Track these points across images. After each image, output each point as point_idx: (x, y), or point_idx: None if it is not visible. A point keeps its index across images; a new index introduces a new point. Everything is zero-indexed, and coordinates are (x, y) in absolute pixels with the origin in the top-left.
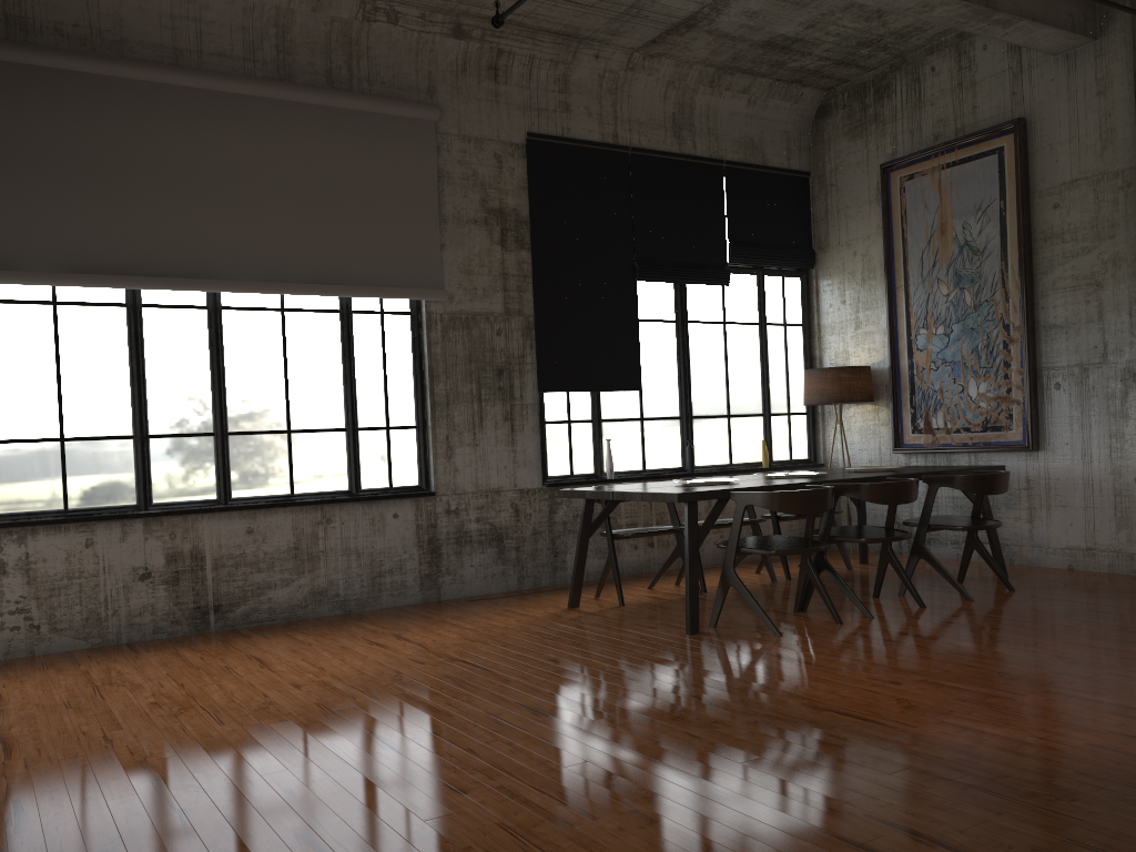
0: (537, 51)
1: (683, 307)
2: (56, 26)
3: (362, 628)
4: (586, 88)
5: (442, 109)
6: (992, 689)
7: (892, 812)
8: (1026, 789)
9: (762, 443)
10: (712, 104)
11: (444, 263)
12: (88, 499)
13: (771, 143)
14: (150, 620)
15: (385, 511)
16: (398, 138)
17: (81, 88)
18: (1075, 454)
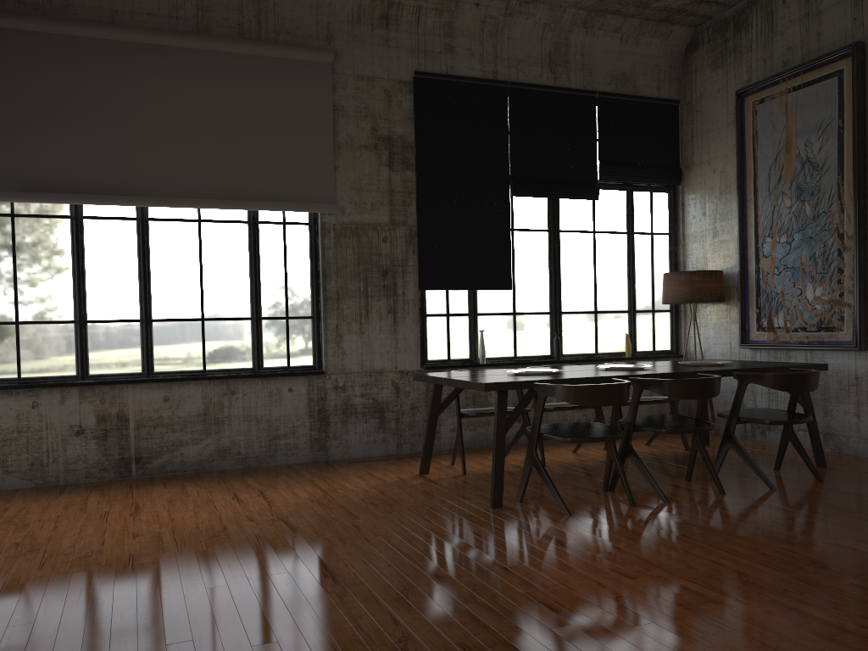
0: (423, 2)
1: (555, 219)
2: None
3: (243, 483)
4: (469, 32)
5: (338, 53)
6: (718, 593)
7: None
8: None
9: (626, 336)
10: (587, 43)
11: (337, 182)
12: (37, 370)
13: (642, 76)
14: (83, 467)
15: (281, 386)
16: (299, 78)
17: (33, 44)
18: None
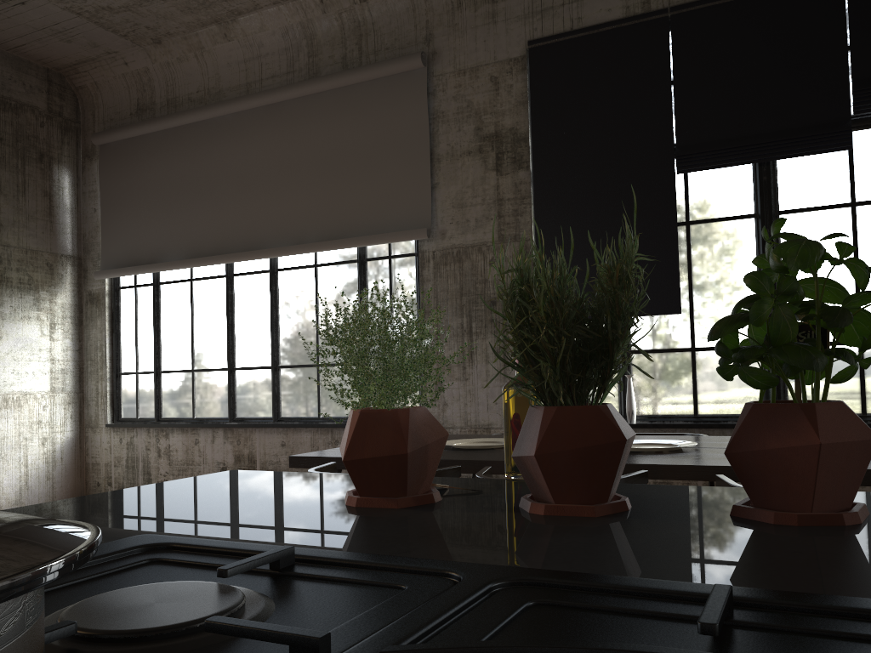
0: None
1: (766, 195)
2: (188, 96)
3: None
4: None
5: (438, 52)
6: None
7: None
8: None
9: None
10: None
11: (437, 201)
12: (204, 412)
13: None
14: None
15: None
16: (393, 95)
17: (195, 133)
18: None
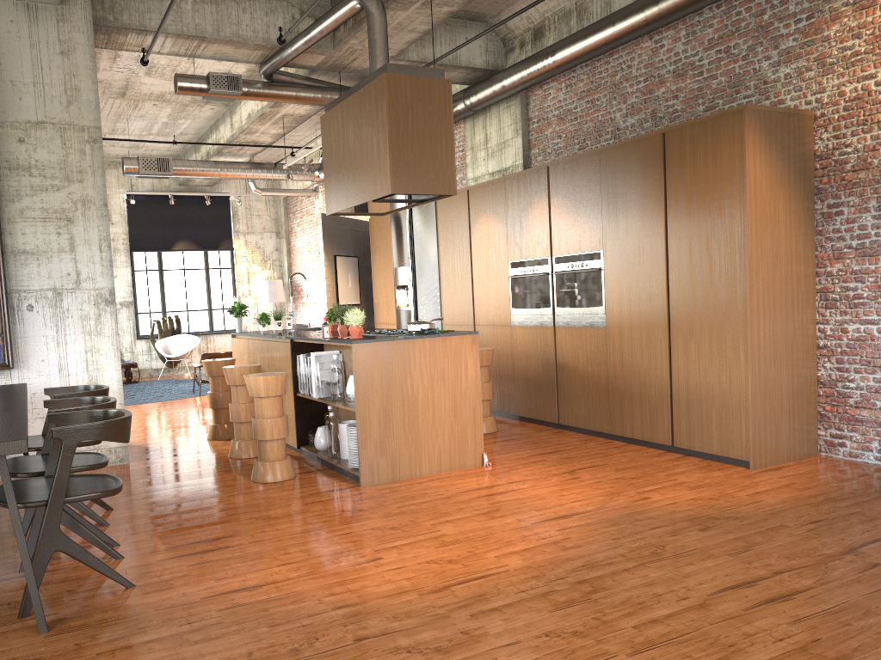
0: None
1: None
2: None
3: None
4: None
5: None
6: (418, 535)
7: (700, 588)
8: (645, 553)
9: None
10: None
11: None
12: None
13: None
14: None
15: None
16: None
17: None
18: (53, 369)
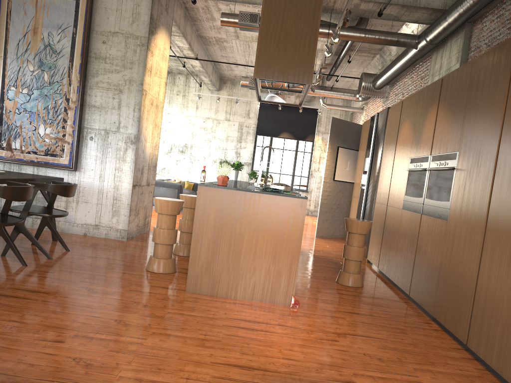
0: None
1: None
2: None
3: None
4: None
5: None
6: (124, 336)
7: None
8: None
9: None
10: None
11: None
12: None
13: None
14: None
15: None
16: None
17: None
18: (96, 176)
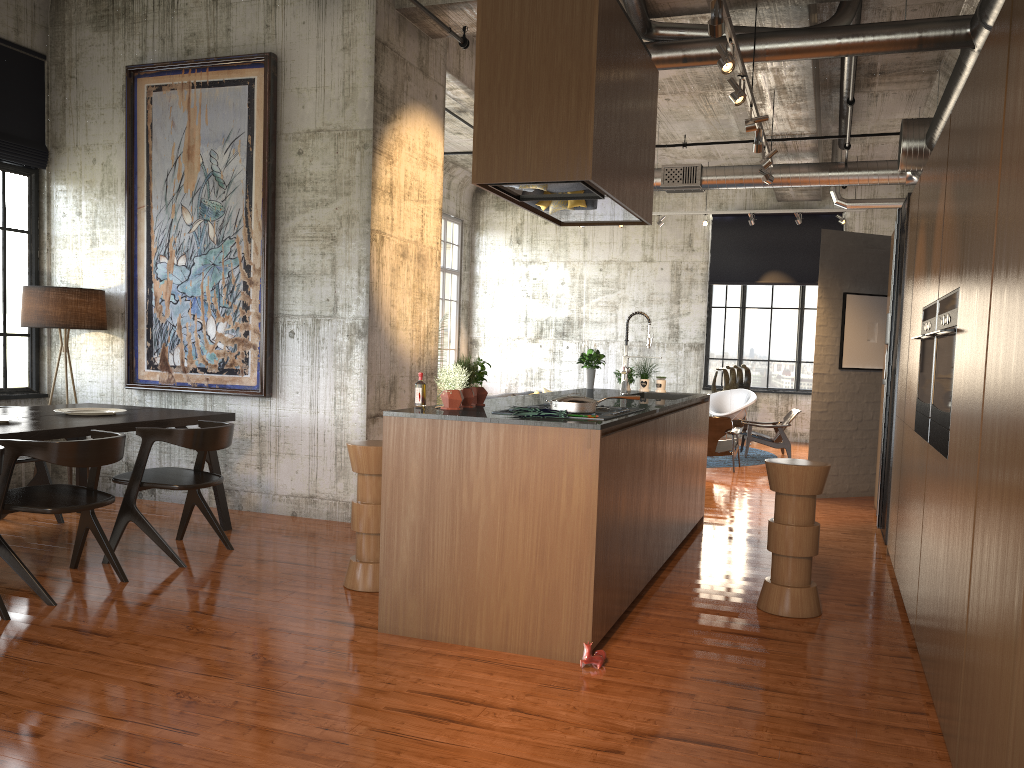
0: None
1: None
2: None
3: None
4: None
5: None
6: (161, 728)
7: None
8: None
9: None
10: None
11: None
12: None
13: None
14: None
15: None
16: None
17: None
18: (304, 403)
